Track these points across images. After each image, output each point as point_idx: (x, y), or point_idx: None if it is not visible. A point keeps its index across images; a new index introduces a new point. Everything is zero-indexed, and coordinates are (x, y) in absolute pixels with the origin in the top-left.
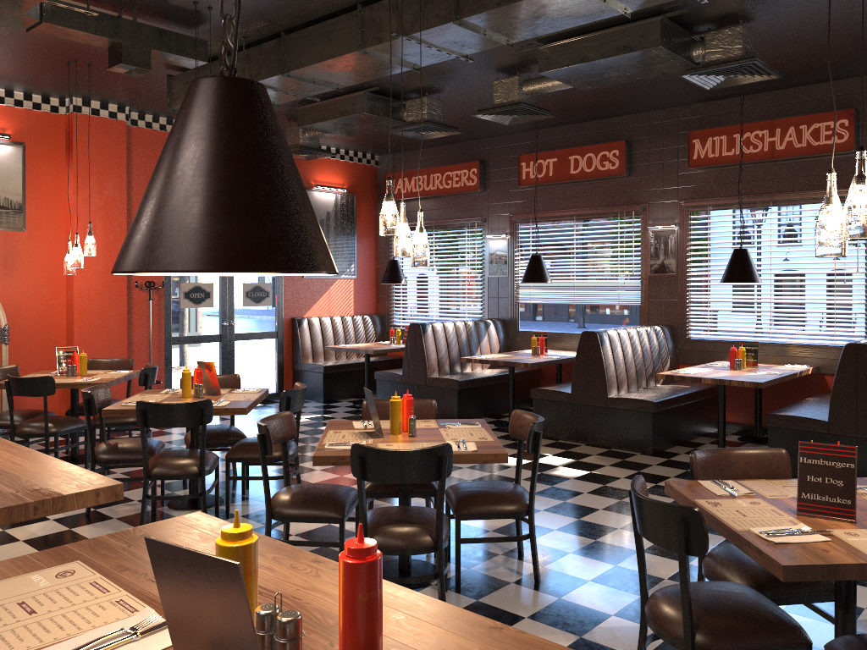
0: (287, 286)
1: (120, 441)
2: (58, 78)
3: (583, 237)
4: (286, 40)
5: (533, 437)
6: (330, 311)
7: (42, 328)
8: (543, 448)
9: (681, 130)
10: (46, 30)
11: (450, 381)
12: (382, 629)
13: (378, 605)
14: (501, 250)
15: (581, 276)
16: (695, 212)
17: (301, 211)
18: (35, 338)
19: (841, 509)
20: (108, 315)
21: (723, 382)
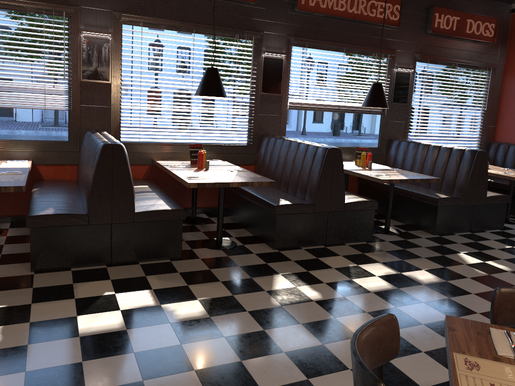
0: None
1: None
2: None
3: None
4: None
5: None
6: None
7: None
8: (83, 285)
9: None
10: None
11: None
12: None
13: None
14: None
15: None
16: (127, 26)
17: None
18: None
19: None
20: None
21: (247, 184)
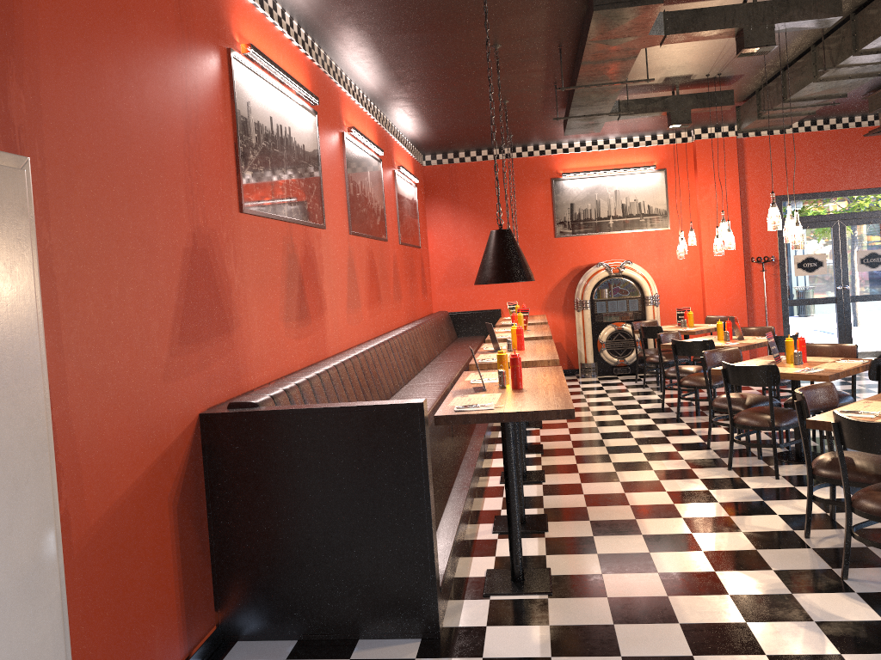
0: None
1: (681, 366)
2: None
3: None
4: (783, 75)
5: (874, 370)
6: None
7: (685, 295)
8: None
9: None
10: (626, 118)
11: None
12: (519, 376)
13: (517, 369)
14: None
15: None
16: None
17: (510, 265)
18: (680, 302)
19: None
20: (730, 284)
21: None
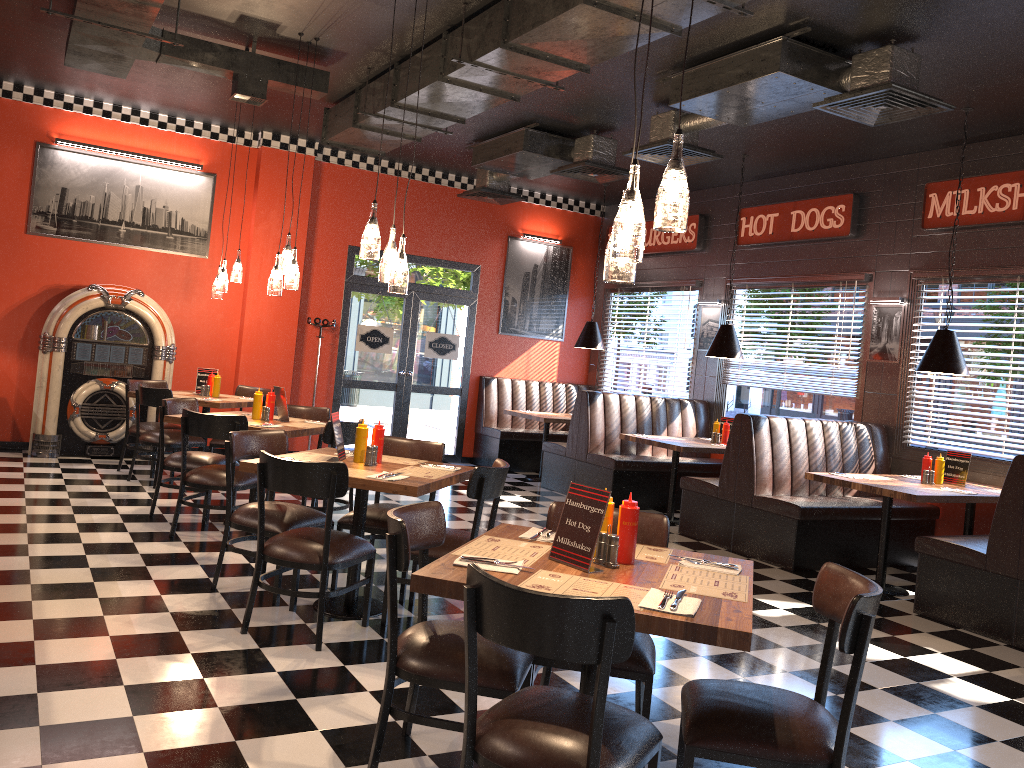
0: (478, 341)
1: (192, 452)
2: (239, 111)
3: (799, 309)
4: (398, 70)
5: (476, 483)
6: (527, 375)
7: (213, 354)
8: (670, 544)
9: (920, 182)
10: (170, 62)
11: (607, 459)
12: None
13: None
14: (713, 319)
15: (794, 357)
16: (929, 286)
17: None
18: (206, 362)
19: (581, 557)
20: (276, 348)
21: (874, 490)
